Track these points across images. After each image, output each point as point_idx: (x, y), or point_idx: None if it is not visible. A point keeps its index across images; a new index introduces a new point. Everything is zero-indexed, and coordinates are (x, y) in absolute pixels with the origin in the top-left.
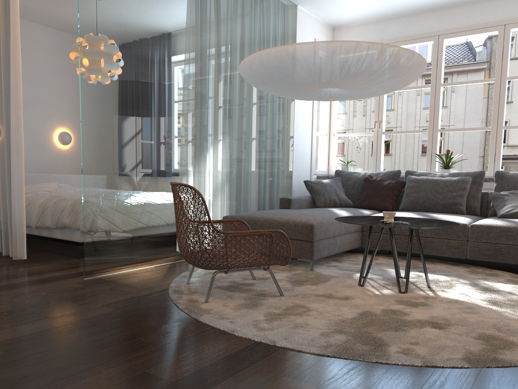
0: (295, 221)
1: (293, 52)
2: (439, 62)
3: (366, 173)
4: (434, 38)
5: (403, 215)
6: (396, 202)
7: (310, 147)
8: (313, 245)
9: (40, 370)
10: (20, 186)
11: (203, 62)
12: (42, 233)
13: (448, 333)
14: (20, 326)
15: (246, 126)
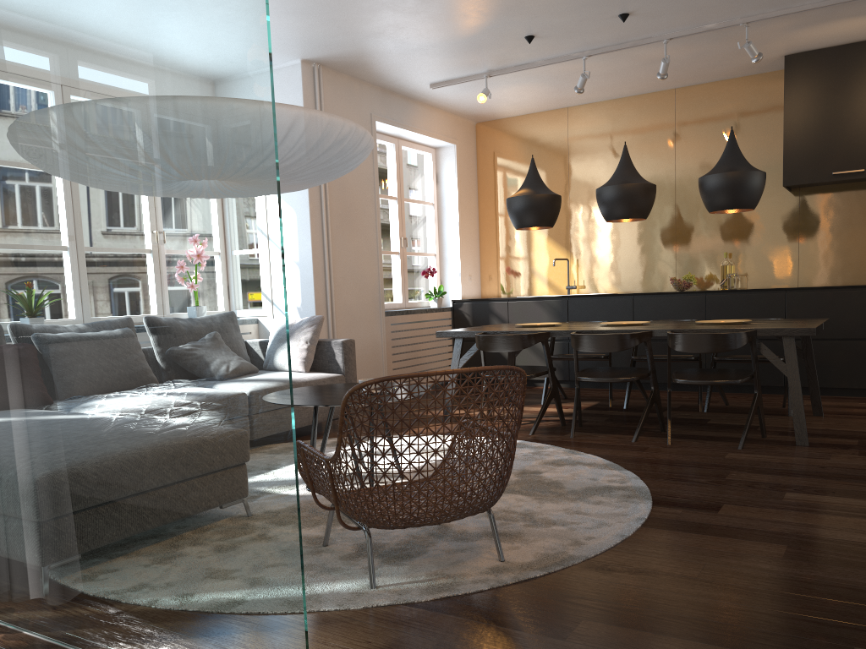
0: None
1: (348, 133)
2: None
3: None
4: None
5: None
6: None
7: None
8: None
9: (858, 606)
10: None
11: None
12: None
13: (552, 470)
14: None
15: None
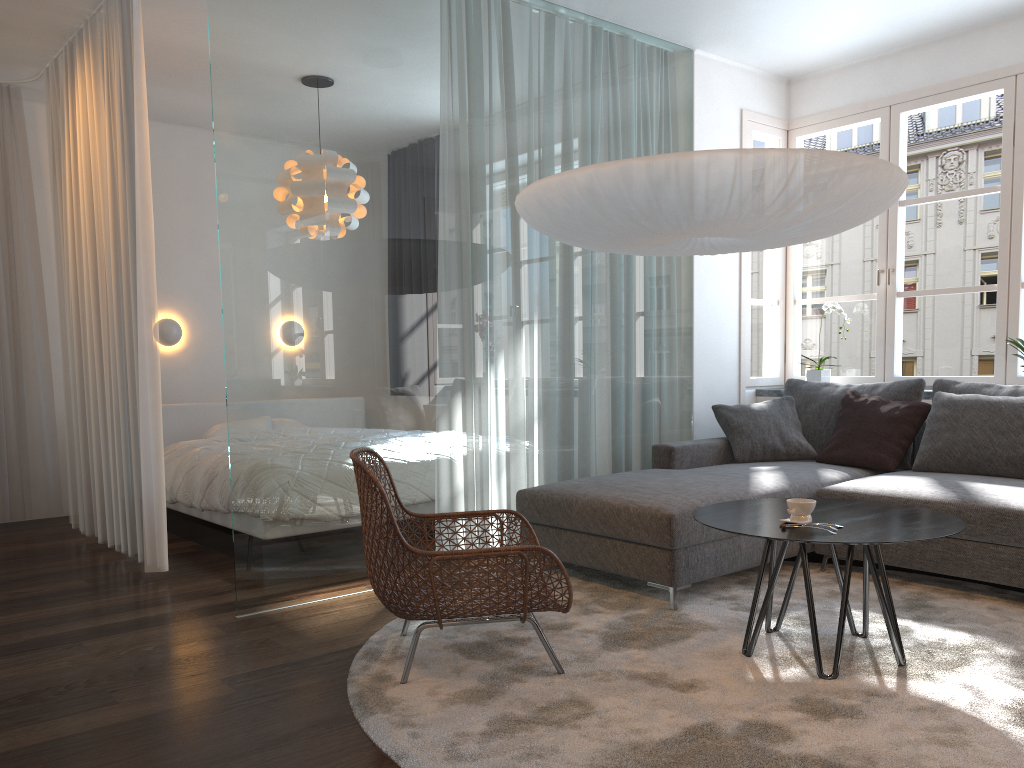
0: (641, 507)
1: (588, 183)
2: (1018, 133)
3: (850, 387)
4: (1005, 81)
5: (905, 485)
6: (915, 448)
7: (737, 332)
8: (674, 558)
9: None
10: (156, 445)
11: (474, 195)
12: (214, 519)
13: None
14: (63, 719)
15: (576, 307)
